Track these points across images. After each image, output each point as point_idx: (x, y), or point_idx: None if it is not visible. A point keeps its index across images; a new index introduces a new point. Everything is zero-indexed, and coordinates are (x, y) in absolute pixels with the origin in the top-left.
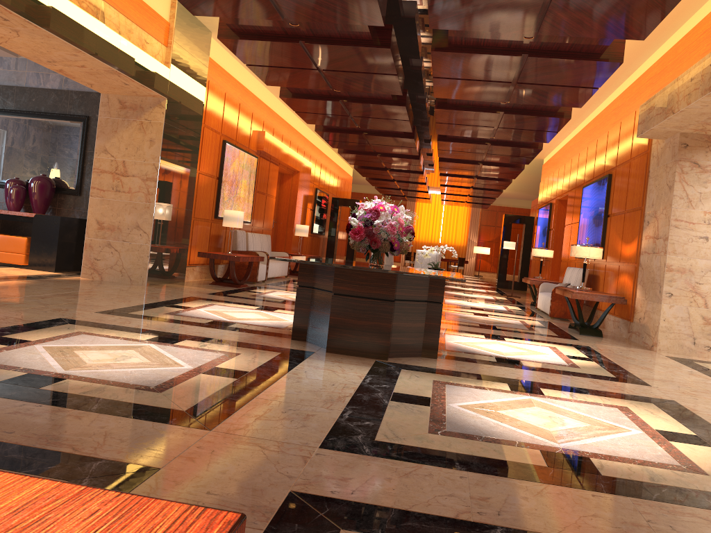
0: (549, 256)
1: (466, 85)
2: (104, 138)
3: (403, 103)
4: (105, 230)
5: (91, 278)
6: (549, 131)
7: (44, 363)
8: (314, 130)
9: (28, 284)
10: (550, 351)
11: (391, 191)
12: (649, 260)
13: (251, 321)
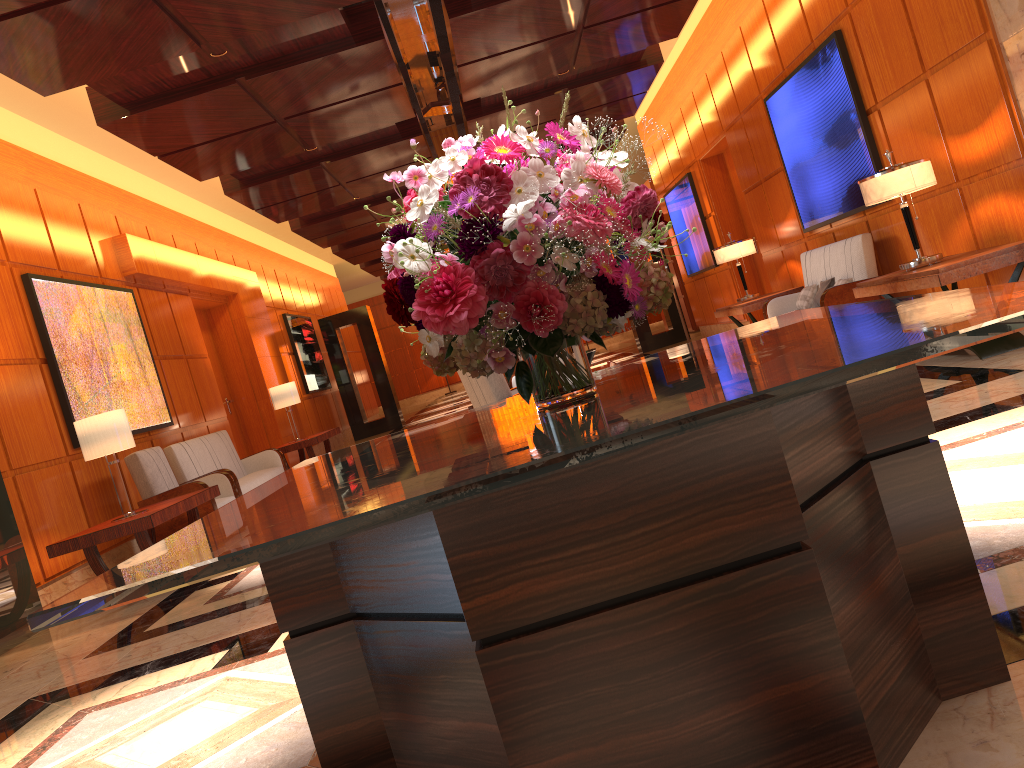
0: (751, 251)
1: None
2: None
3: (377, 34)
4: None
5: None
6: None
7: None
8: (235, 215)
9: None
10: None
11: None
12: None
13: None
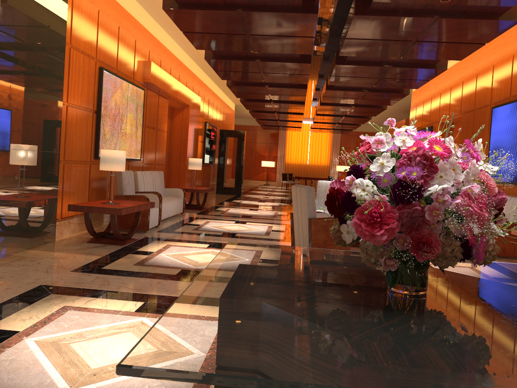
0: None
1: None
2: None
3: (315, 10)
4: None
5: None
6: (475, 43)
7: None
8: (201, 66)
9: None
10: None
11: (270, 122)
12: None
13: (117, 383)
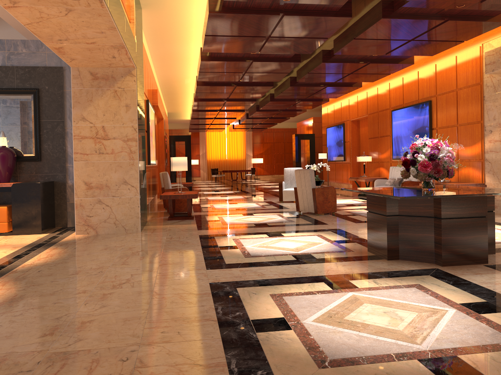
0: (370, 160)
1: (371, 44)
2: (80, 107)
3: (298, 60)
4: (94, 189)
5: (87, 234)
6: (385, 74)
7: (382, 341)
8: (161, 85)
9: (68, 252)
10: (498, 230)
11: (201, 126)
12: (499, 156)
13: (310, 249)
